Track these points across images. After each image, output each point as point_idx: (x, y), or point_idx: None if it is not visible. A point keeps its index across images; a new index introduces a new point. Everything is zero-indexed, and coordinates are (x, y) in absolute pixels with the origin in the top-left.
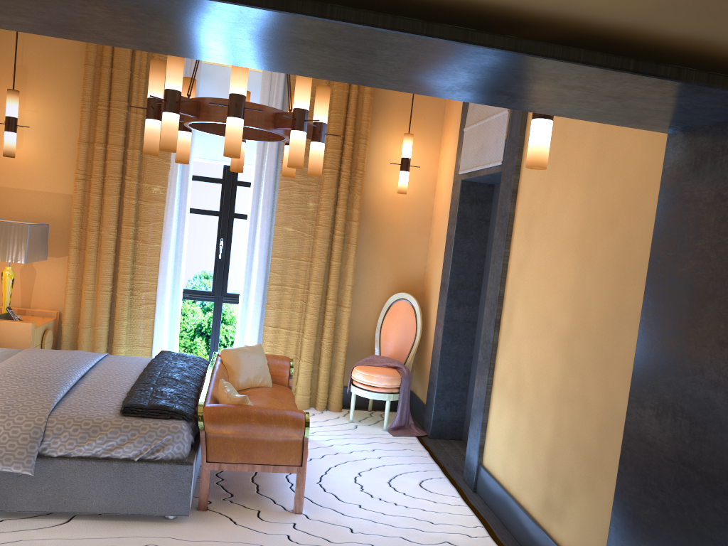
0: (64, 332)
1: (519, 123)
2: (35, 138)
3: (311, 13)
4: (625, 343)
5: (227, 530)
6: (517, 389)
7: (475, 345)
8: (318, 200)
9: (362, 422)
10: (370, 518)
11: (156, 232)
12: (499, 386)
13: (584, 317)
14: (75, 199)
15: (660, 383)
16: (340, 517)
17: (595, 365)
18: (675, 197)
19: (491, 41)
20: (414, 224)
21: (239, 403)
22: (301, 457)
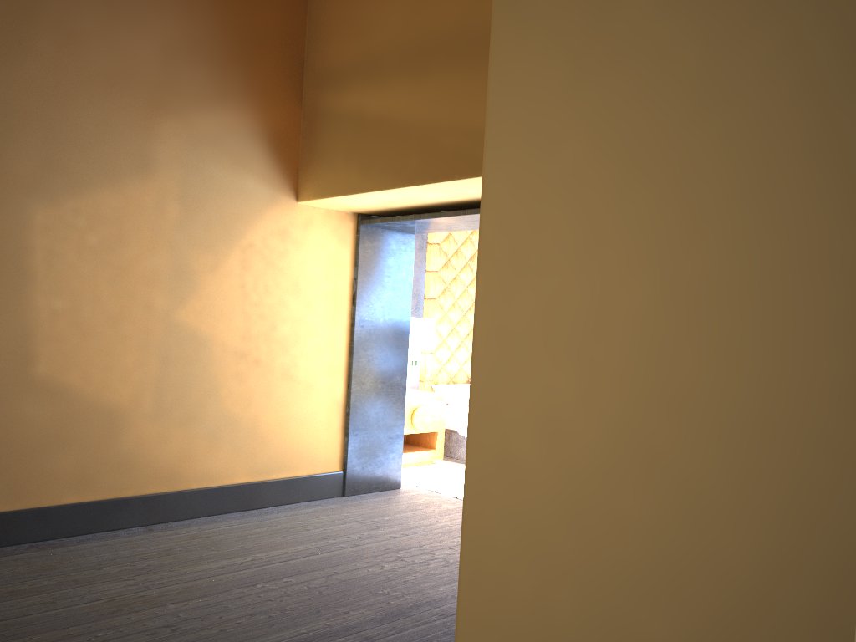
0: None
1: None
2: None
3: (462, 214)
4: None
5: None
6: None
7: None
8: None
9: None
10: None
11: None
12: None
13: None
14: None
15: None
16: None
17: None
18: None
19: None
20: None
21: None
22: None
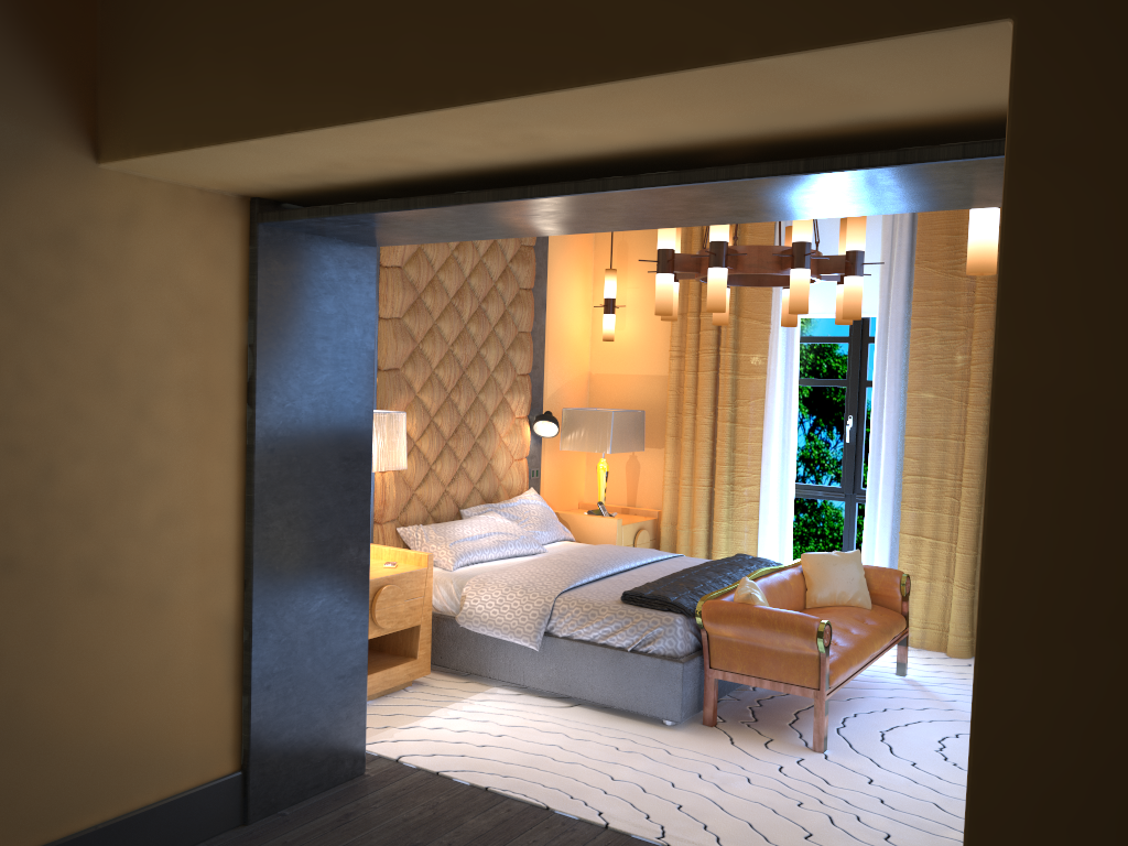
0: (662, 533)
1: None
2: (636, 317)
3: (517, 197)
4: None
5: (717, 746)
6: None
7: None
8: (970, 350)
9: None
10: (913, 777)
11: (757, 412)
12: None
13: None
14: (669, 380)
15: None
16: (869, 767)
17: None
18: None
19: (657, 181)
20: None
21: (743, 601)
22: (819, 678)
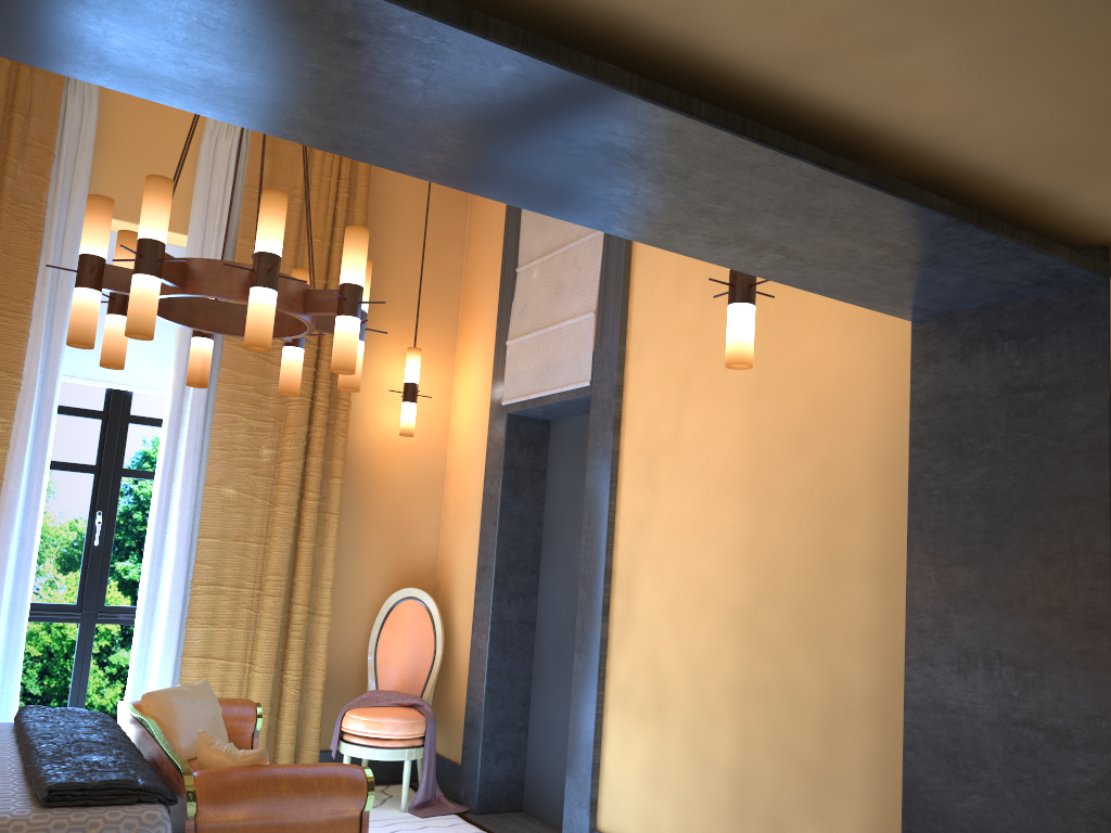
0: None
1: (617, 329)
2: None
3: (678, 107)
4: (849, 598)
5: None
6: (656, 699)
7: (535, 657)
8: (278, 444)
9: None
10: None
11: None
12: (619, 702)
13: (772, 575)
14: None
15: (956, 628)
16: None
17: (801, 637)
18: (939, 395)
19: (854, 171)
20: (420, 482)
21: (254, 763)
22: None
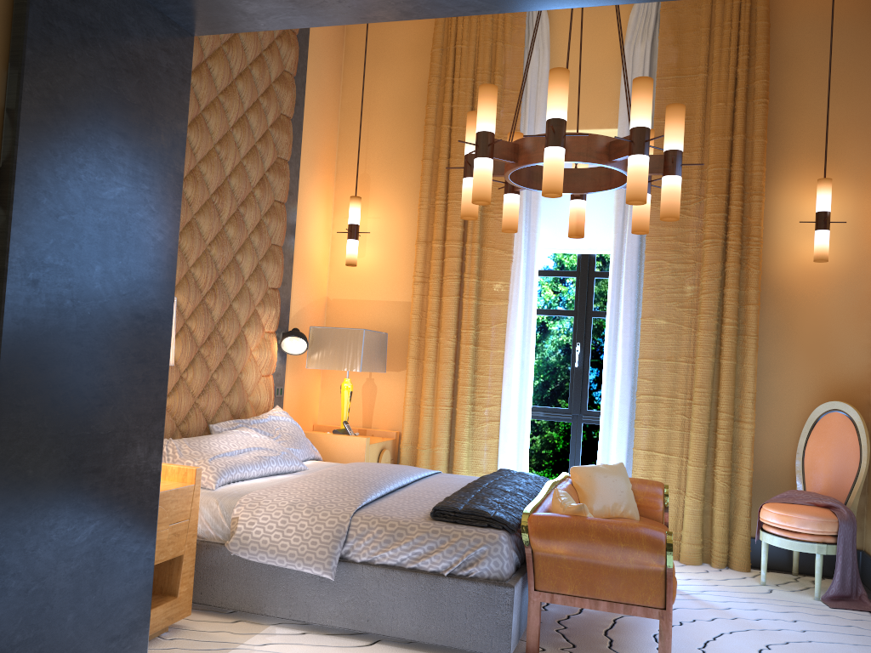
0: (402, 453)
1: None
2: (376, 246)
3: None
4: None
5: None
6: None
7: None
8: (698, 281)
9: (780, 587)
10: None
11: (499, 336)
12: None
13: None
14: (412, 304)
15: None
16: None
17: None
18: None
19: None
20: (846, 304)
21: (574, 513)
22: (664, 596)
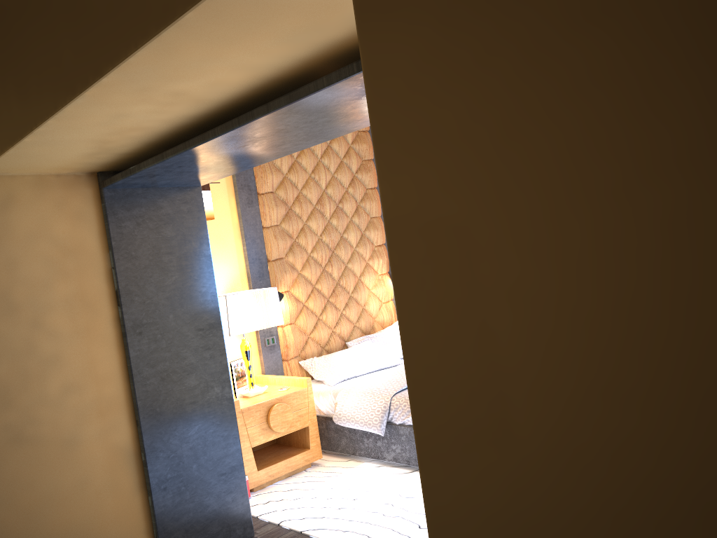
0: None
1: None
2: None
3: (212, 137)
4: None
5: None
6: None
7: None
8: None
9: None
10: None
11: None
12: None
13: None
14: None
15: None
16: None
17: None
18: None
19: (278, 103)
20: None
21: None
22: None
